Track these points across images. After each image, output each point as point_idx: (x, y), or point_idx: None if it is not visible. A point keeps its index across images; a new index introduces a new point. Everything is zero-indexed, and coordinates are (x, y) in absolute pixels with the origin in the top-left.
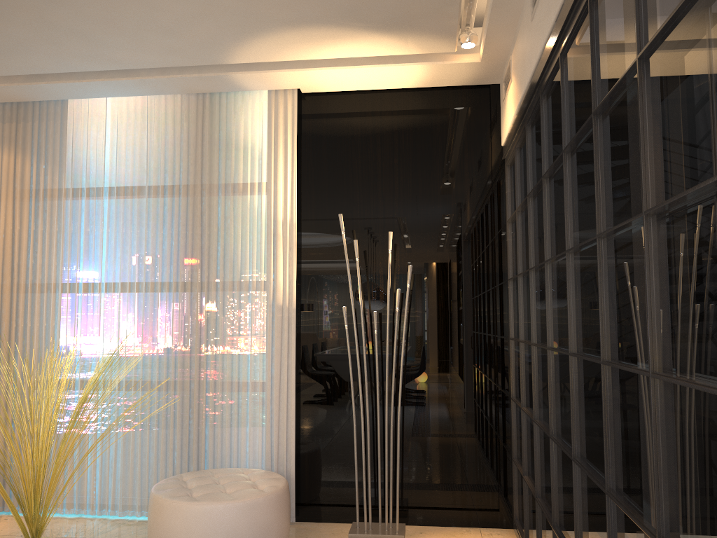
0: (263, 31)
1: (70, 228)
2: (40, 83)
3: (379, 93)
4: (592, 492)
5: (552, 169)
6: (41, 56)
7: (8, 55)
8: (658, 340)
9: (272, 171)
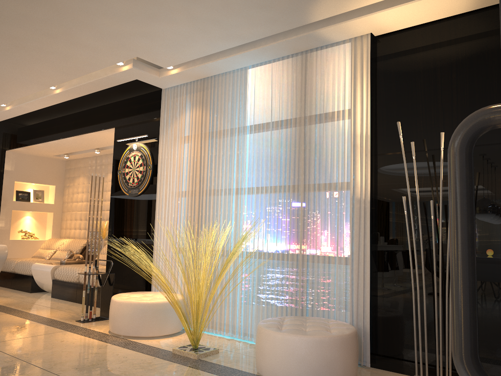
0: None
1: (228, 152)
2: (209, 62)
3: (438, 23)
4: None
5: None
6: (201, 43)
7: (184, 46)
8: None
9: (352, 98)
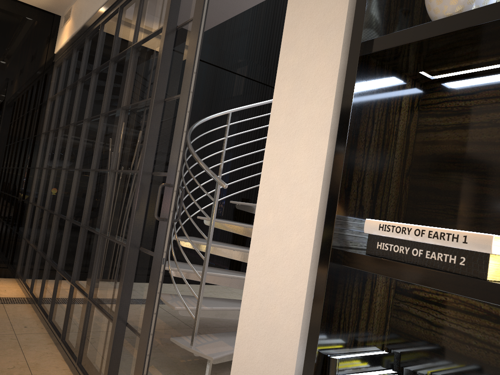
0: None
1: None
2: None
3: None
4: (73, 230)
5: (85, 78)
6: None
7: None
8: (116, 157)
9: None
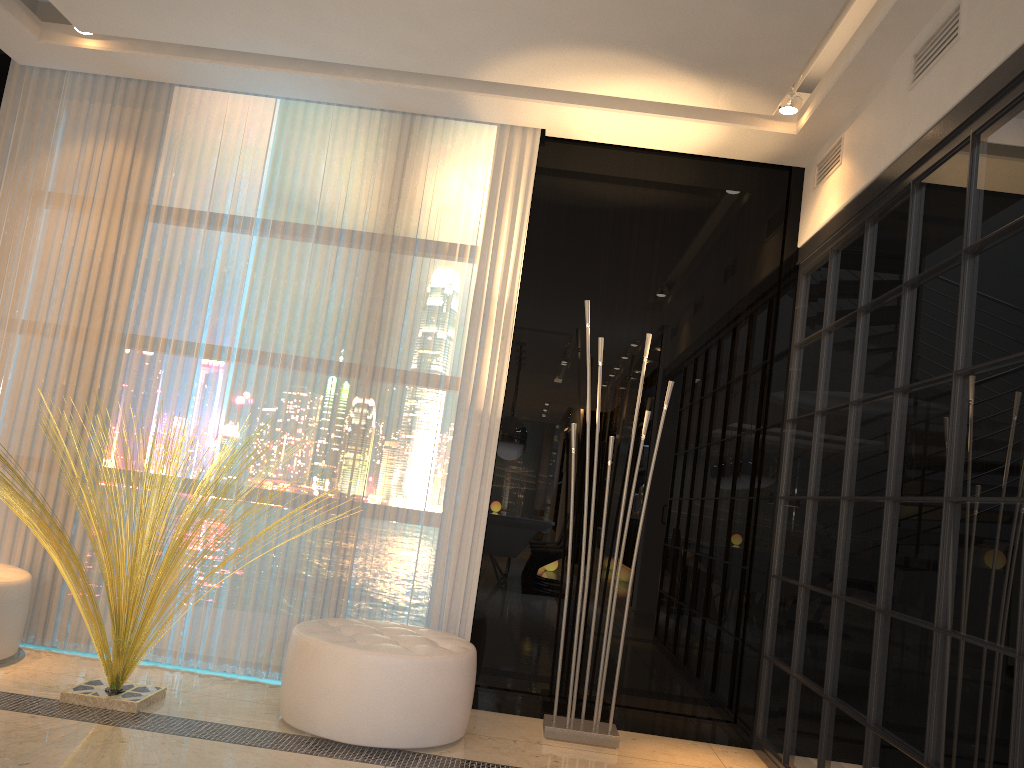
0: (545, 44)
1: (199, 264)
2: (200, 61)
3: (646, 153)
4: (974, 664)
5: (927, 275)
6: (228, 24)
7: (182, 14)
8: None
9: (493, 232)
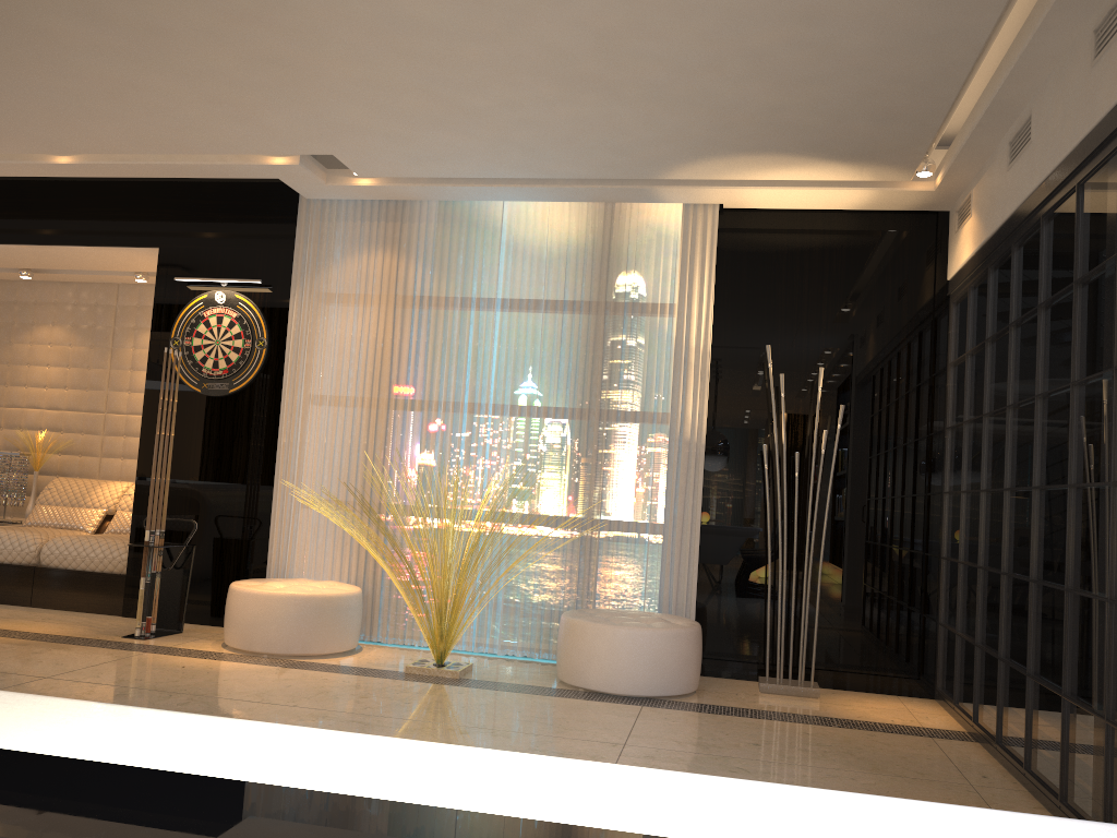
0: (717, 155)
1: (457, 341)
2: (447, 185)
3: (809, 213)
4: (1049, 600)
5: (1022, 319)
6: (472, 163)
7: (438, 161)
8: None
9: (686, 293)
